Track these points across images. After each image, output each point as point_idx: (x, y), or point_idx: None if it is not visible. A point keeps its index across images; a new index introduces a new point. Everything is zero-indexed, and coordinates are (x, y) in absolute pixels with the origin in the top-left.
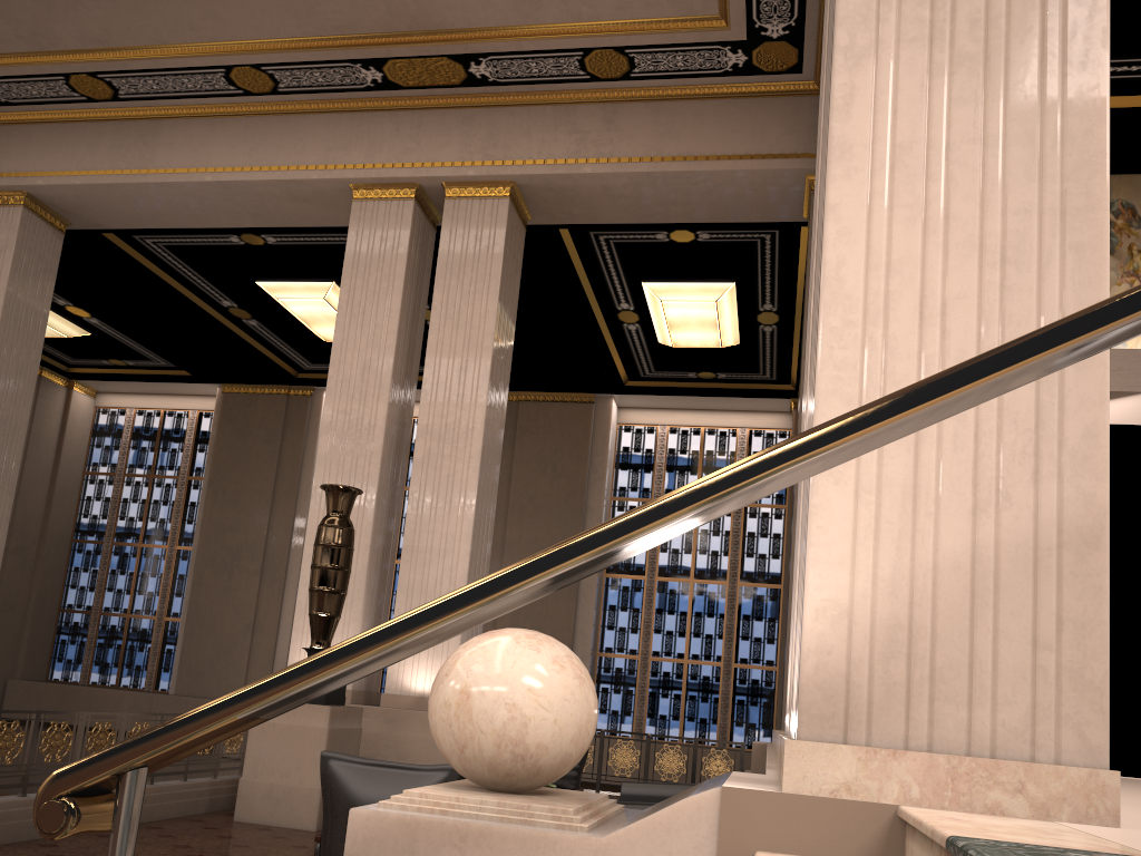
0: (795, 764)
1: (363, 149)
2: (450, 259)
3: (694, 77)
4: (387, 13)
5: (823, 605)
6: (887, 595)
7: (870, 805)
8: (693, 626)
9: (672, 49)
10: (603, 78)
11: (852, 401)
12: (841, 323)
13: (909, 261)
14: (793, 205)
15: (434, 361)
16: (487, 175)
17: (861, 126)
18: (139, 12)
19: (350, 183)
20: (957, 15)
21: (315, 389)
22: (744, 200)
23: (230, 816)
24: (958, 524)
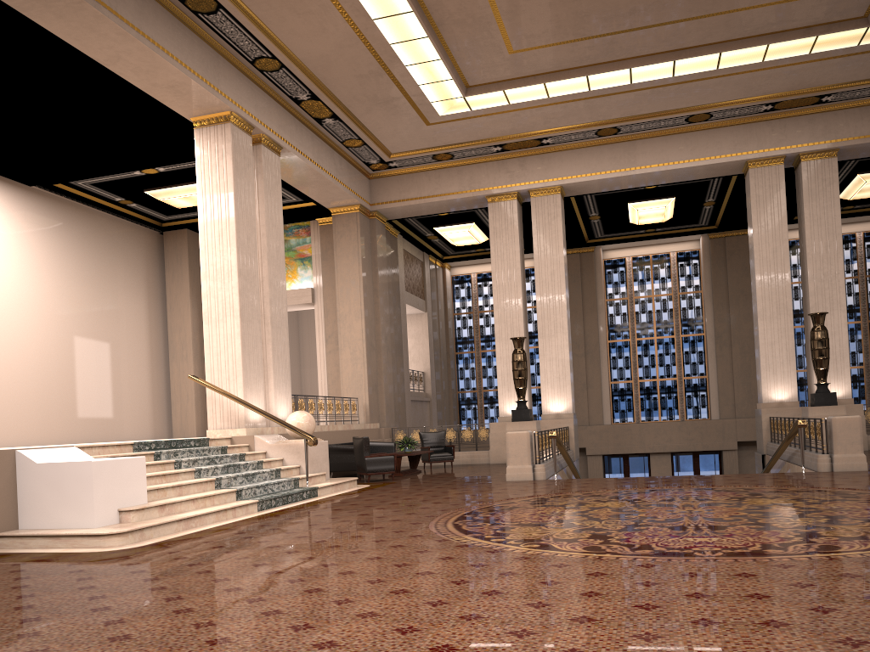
0: None
1: (755, 143)
2: (810, 192)
3: None
4: (796, 85)
5: None
6: None
7: None
8: None
9: None
10: None
11: None
12: None
13: None
14: None
15: (810, 244)
16: (827, 148)
17: None
18: (666, 101)
19: (747, 160)
20: None
21: (595, 247)
22: None
23: None
24: None
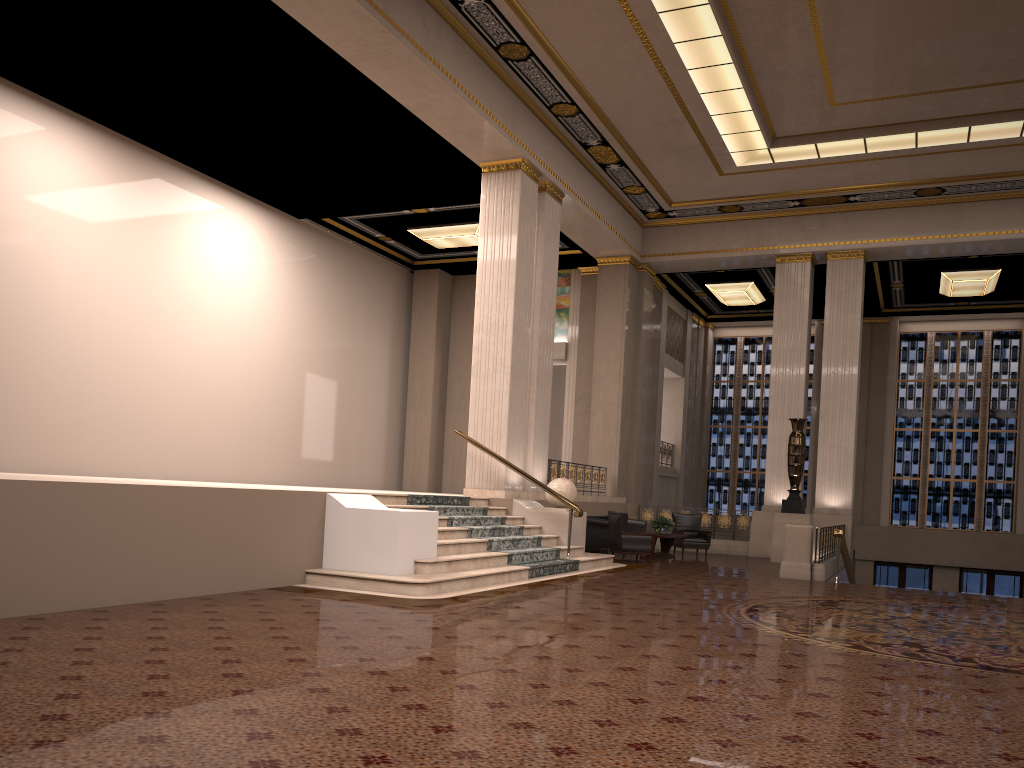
0: None
1: None
2: None
3: None
4: None
5: None
6: None
7: None
8: None
9: None
10: None
11: None
12: None
13: None
14: None
15: None
16: None
17: None
18: (1007, 162)
19: None
20: None
21: (891, 318)
22: None
23: None
24: None
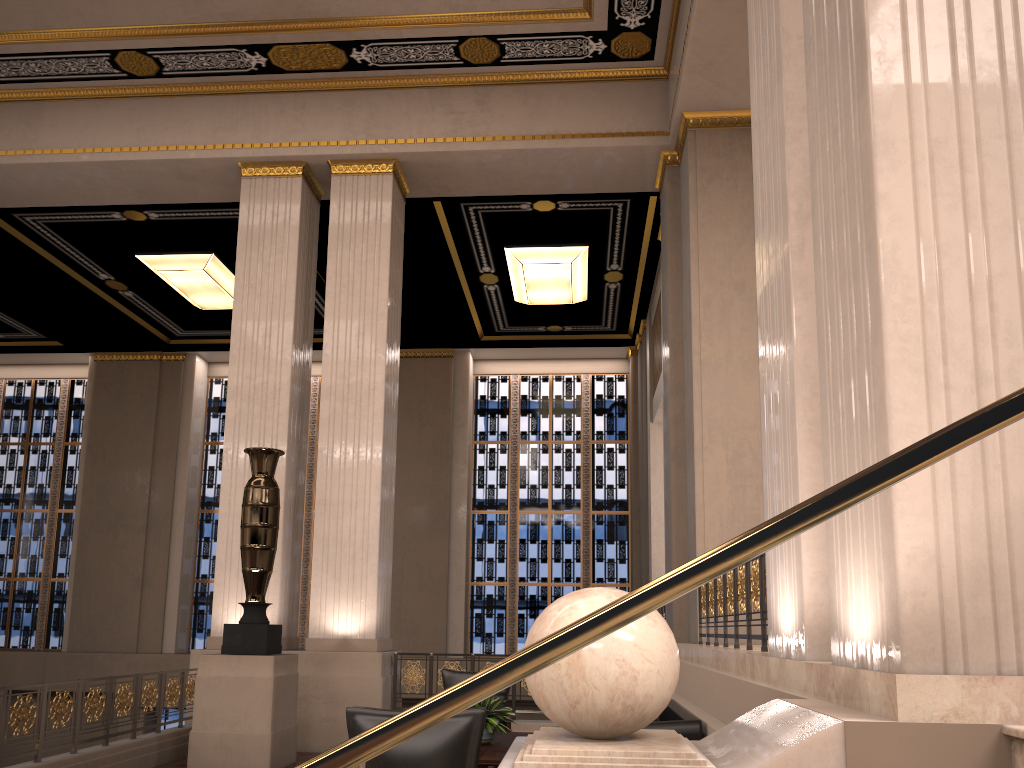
0: (907, 695)
1: (250, 130)
2: (341, 231)
3: (558, 63)
4: (274, 2)
5: (914, 552)
6: (968, 540)
7: (978, 726)
8: (554, 553)
9: (540, 38)
10: (475, 64)
11: (919, 369)
12: (902, 300)
13: (955, 243)
14: (647, 177)
15: (332, 327)
16: (371, 153)
17: (900, 123)
18: None
19: (238, 161)
20: (973, 24)
21: (187, 354)
22: (605, 173)
23: (180, 767)
24: (1023, 474)
